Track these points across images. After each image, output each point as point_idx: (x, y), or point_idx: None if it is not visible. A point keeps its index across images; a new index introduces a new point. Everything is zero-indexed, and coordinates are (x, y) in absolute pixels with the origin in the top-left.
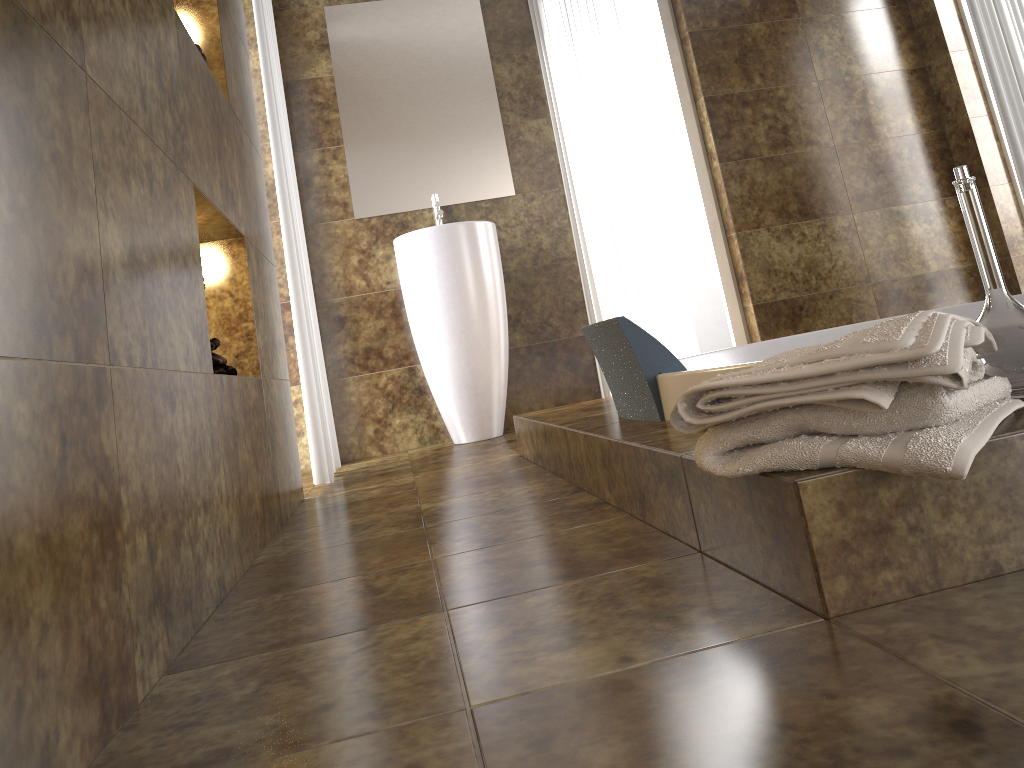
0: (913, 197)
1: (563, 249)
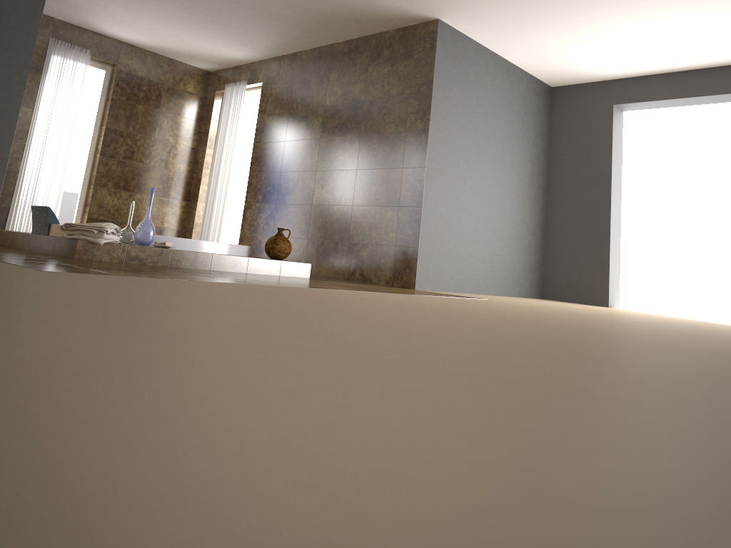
0: (170, 196)
1: (14, 167)
